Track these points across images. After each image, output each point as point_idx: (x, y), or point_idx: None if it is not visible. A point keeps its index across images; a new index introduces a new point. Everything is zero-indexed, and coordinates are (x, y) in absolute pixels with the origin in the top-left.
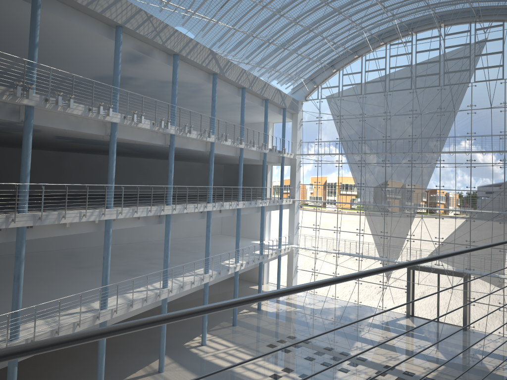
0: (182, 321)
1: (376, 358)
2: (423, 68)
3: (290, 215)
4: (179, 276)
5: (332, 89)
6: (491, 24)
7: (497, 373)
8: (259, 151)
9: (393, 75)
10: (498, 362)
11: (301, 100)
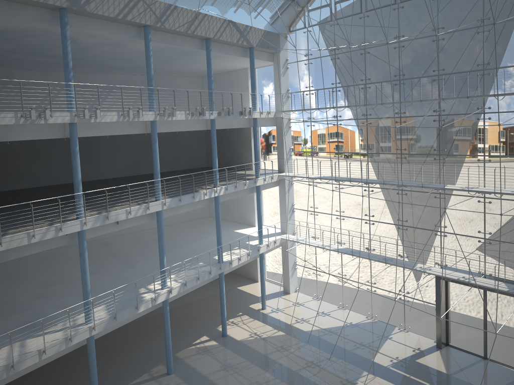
0: (105, 365)
1: None
2: None
3: (280, 194)
4: (37, 335)
5: (322, 10)
6: None
7: None
8: (194, 119)
9: None
10: None
11: (283, 32)
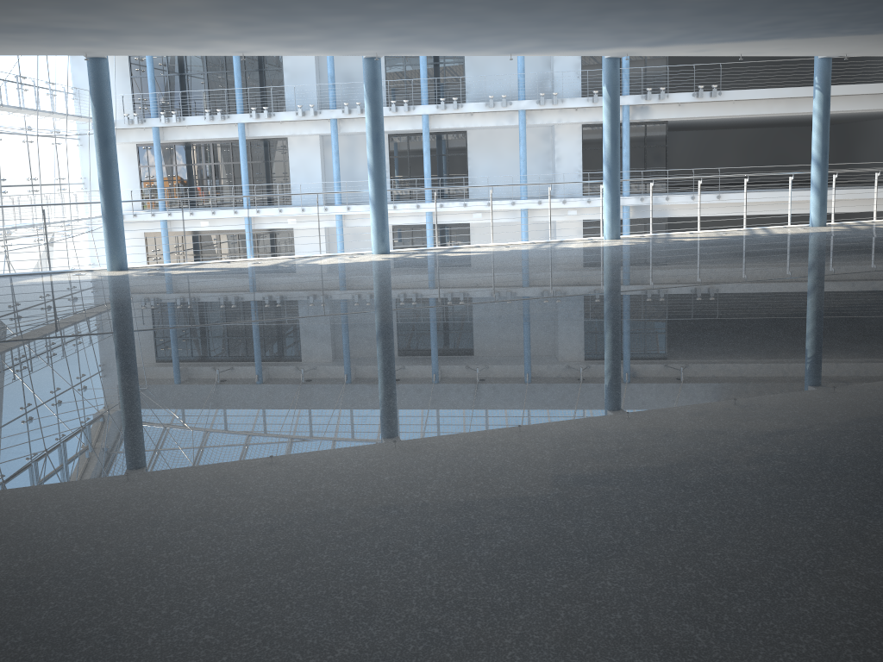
0: None
1: None
2: None
3: None
4: None
5: None
6: None
7: None
8: None
9: None
10: None
11: None
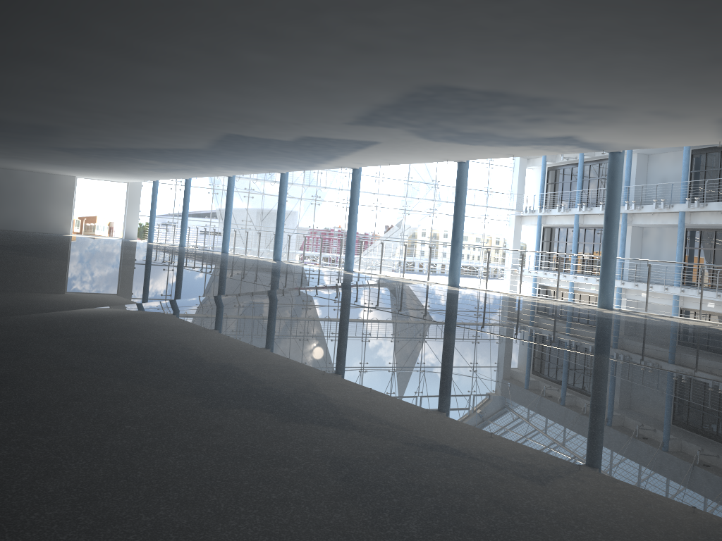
0: None
1: None
2: None
3: None
4: None
5: None
6: None
7: None
8: None
9: None
10: None
11: None
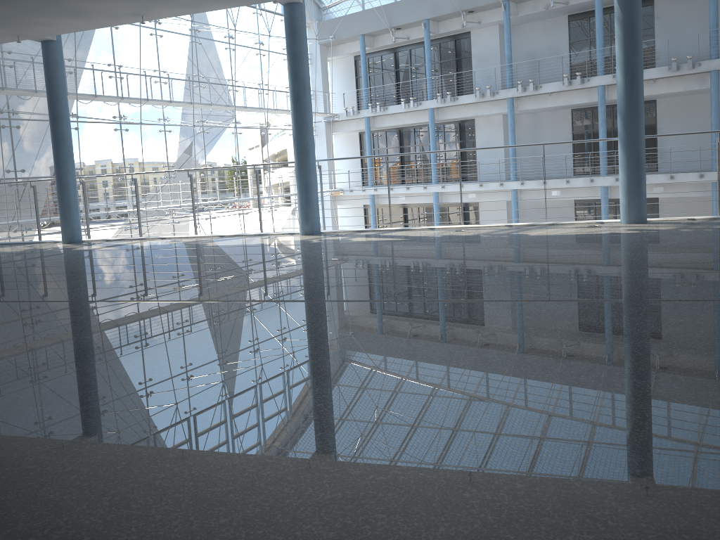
0: None
1: None
2: None
3: None
4: None
5: None
6: None
7: None
8: None
9: None
10: None
11: None
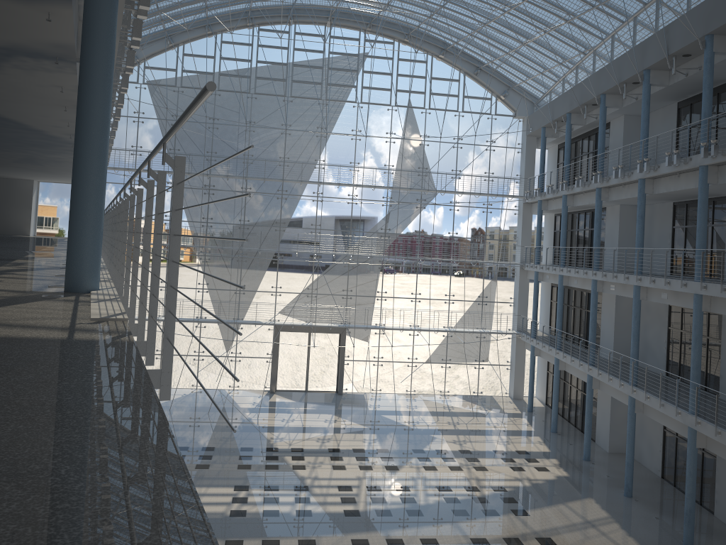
0: None
1: (309, 444)
2: (302, 72)
3: None
4: None
5: (164, 72)
6: (382, 39)
7: (418, 428)
8: None
9: (262, 72)
10: (406, 418)
11: None
